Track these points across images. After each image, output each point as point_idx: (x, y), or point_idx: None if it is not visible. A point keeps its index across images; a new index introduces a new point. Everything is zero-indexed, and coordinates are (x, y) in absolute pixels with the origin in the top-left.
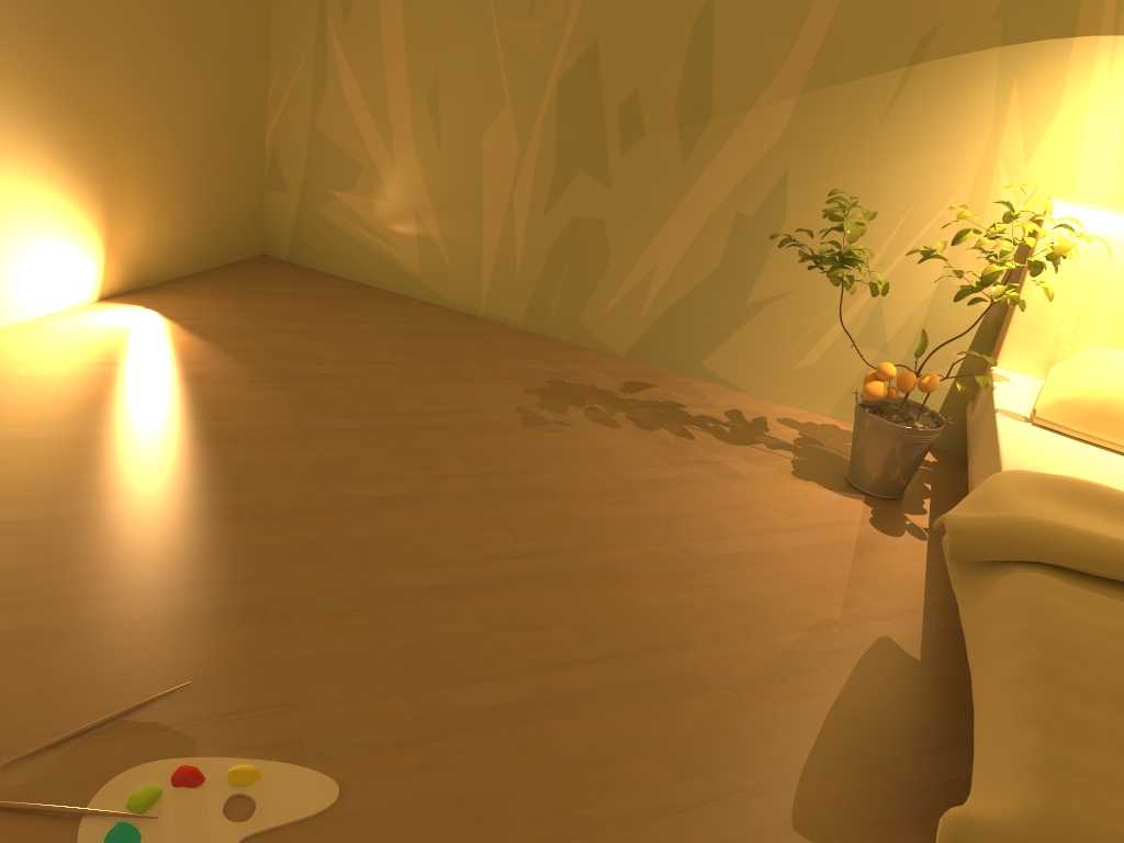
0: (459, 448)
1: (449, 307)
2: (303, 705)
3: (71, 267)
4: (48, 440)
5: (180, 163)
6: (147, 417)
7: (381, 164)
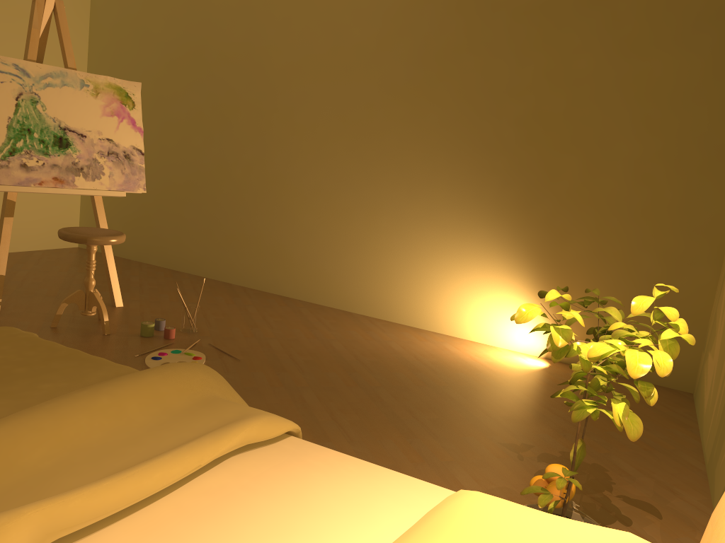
0: (449, 419)
1: (701, 444)
2: (227, 373)
3: (531, 334)
4: (392, 349)
5: (620, 308)
6: (425, 362)
7: (718, 332)
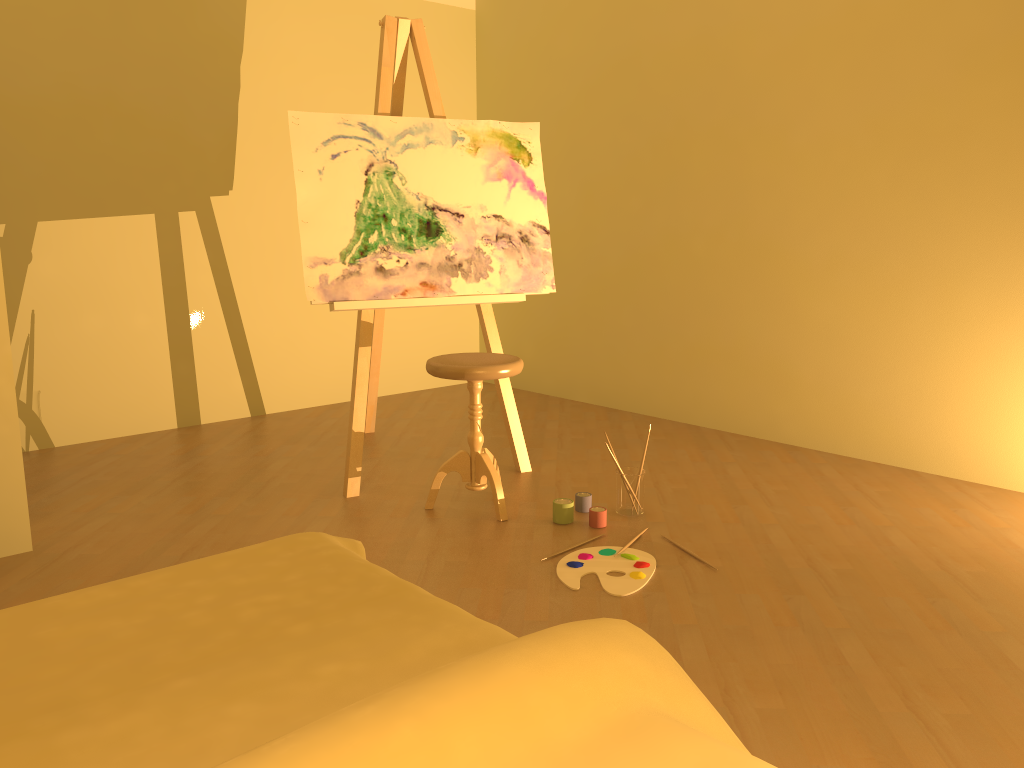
0: None
1: None
2: (693, 595)
3: None
4: (1014, 547)
5: None
6: None
7: None
